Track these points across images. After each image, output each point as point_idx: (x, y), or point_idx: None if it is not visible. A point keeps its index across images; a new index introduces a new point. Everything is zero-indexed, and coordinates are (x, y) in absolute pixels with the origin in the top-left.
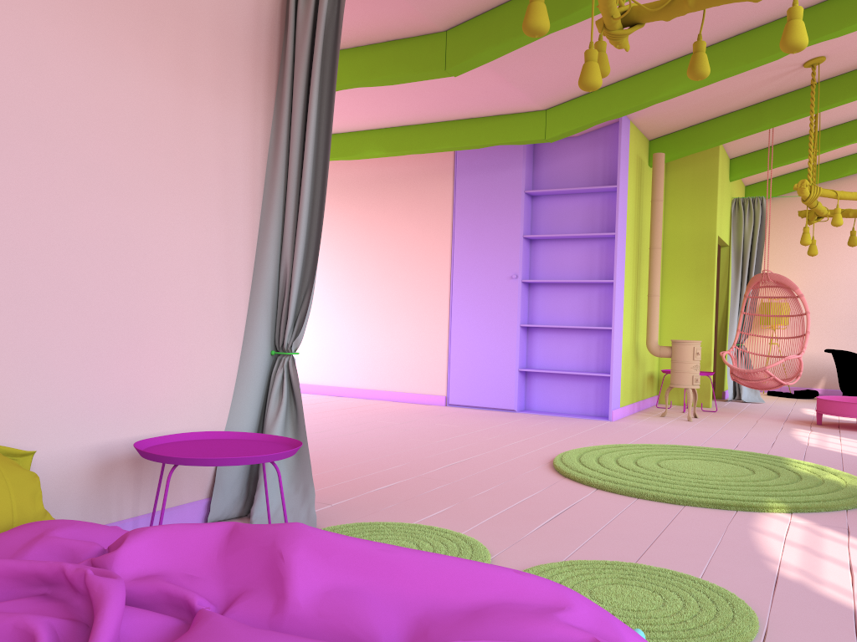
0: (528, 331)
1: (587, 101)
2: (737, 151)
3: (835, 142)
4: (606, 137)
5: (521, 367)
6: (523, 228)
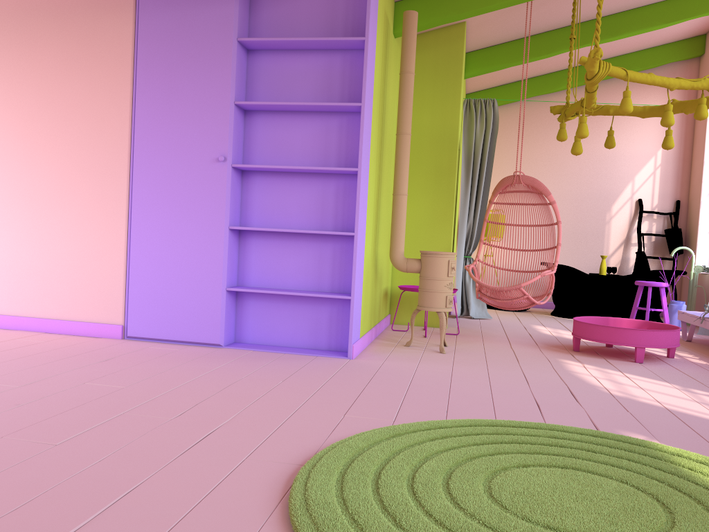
0: (240, 236)
1: None
2: (476, 43)
3: None
4: None
5: (231, 285)
6: (235, 91)
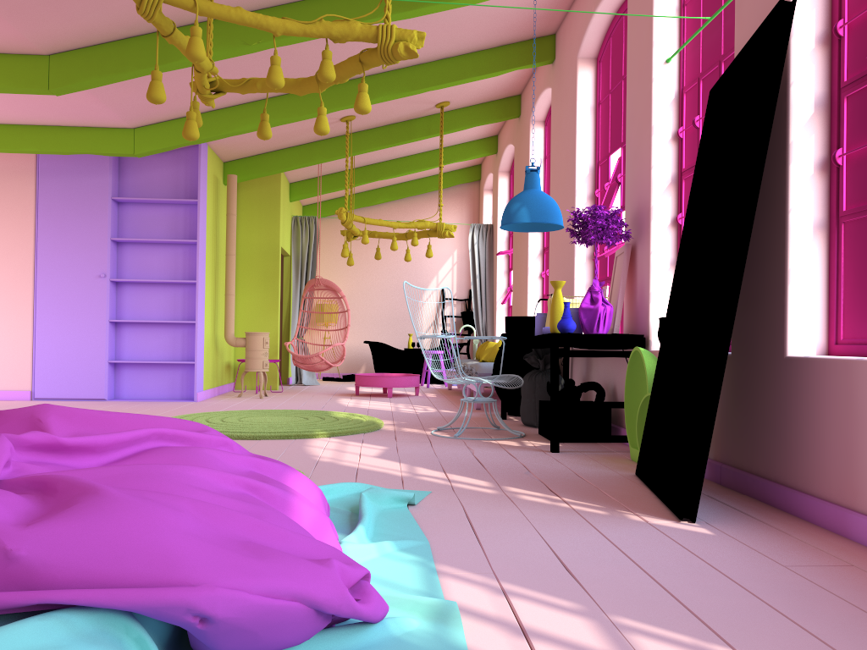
0: (117, 326)
1: (172, 126)
2: (295, 178)
3: (367, 178)
4: (187, 157)
5: (111, 359)
6: (111, 231)
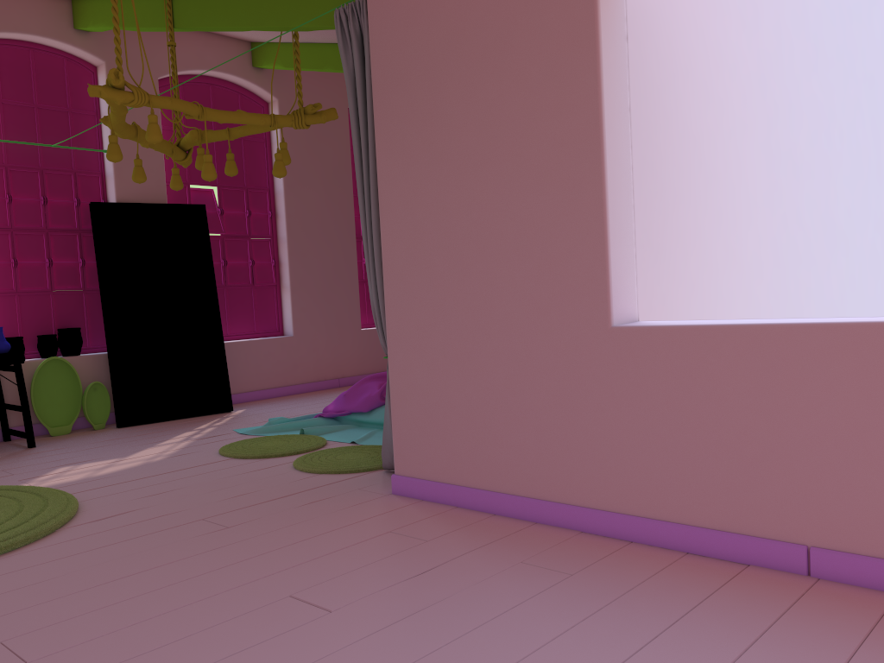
0: None
1: None
2: None
3: None
4: None
5: None
6: None
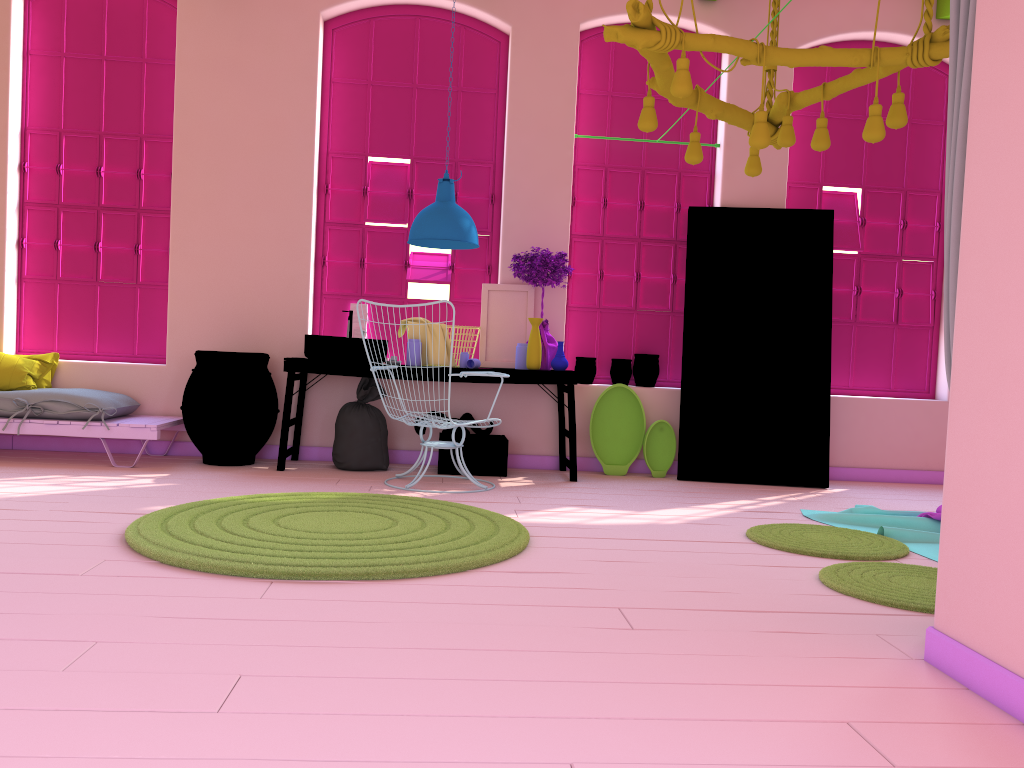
0: None
1: None
2: None
3: None
4: None
5: None
6: None
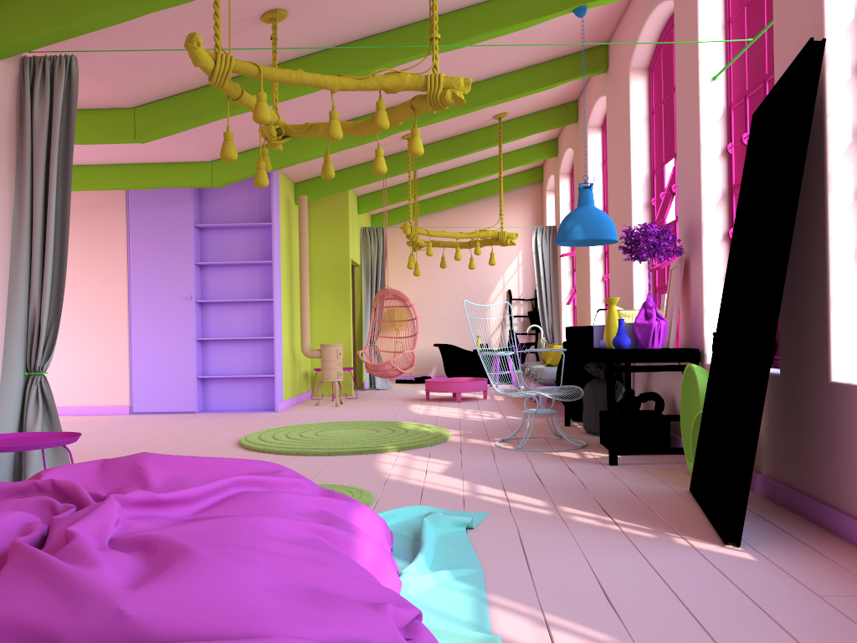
0: (203, 343)
1: (246, 157)
2: (362, 191)
3: (431, 187)
4: None
5: (199, 374)
6: (194, 256)
